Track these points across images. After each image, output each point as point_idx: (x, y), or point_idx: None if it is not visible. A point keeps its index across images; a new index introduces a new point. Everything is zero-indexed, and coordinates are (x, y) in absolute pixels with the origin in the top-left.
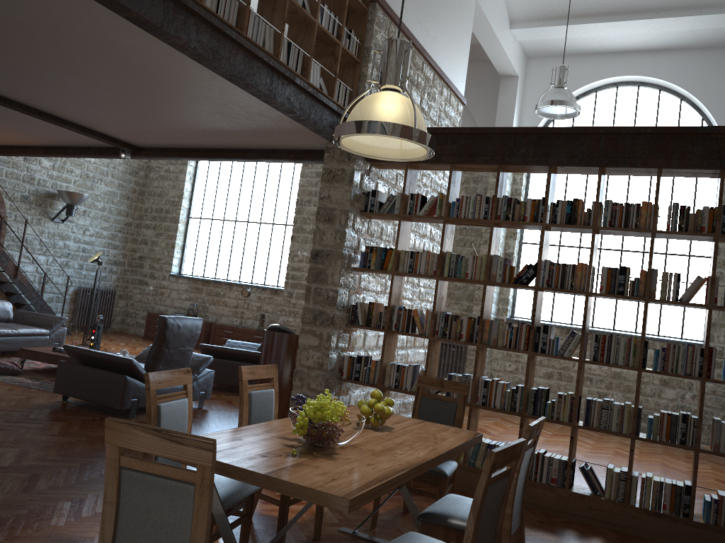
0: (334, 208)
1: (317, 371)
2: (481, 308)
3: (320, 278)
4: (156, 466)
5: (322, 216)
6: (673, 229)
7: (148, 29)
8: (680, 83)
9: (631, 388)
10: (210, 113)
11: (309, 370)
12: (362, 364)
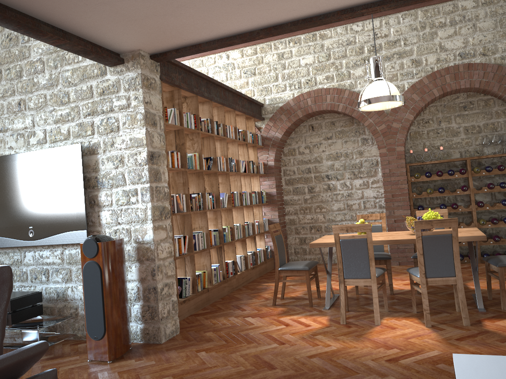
0: (155, 114)
1: (168, 259)
2: (204, 187)
3: (158, 178)
4: None
5: (150, 120)
6: (238, 139)
7: (405, 2)
8: None
9: None
10: (182, 1)
11: (164, 261)
12: None
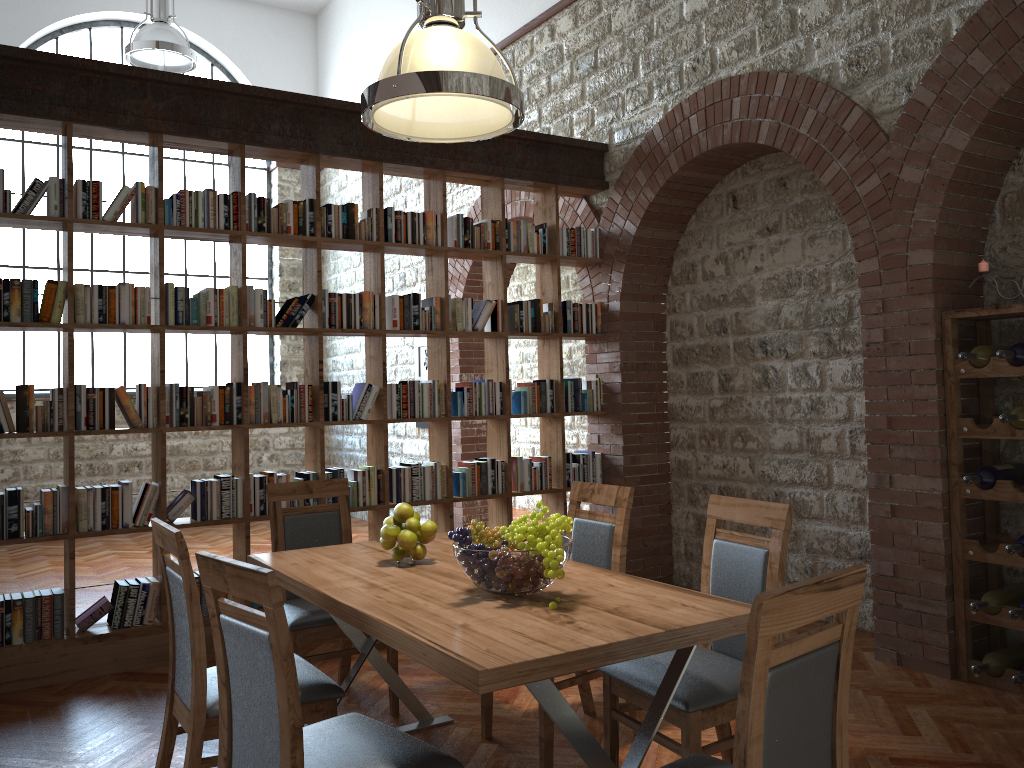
0: None
1: None
2: (245, 369)
3: None
4: (806, 640)
5: None
6: (462, 246)
7: None
8: (215, 41)
9: (196, 464)
10: None
11: None
12: (21, 505)
